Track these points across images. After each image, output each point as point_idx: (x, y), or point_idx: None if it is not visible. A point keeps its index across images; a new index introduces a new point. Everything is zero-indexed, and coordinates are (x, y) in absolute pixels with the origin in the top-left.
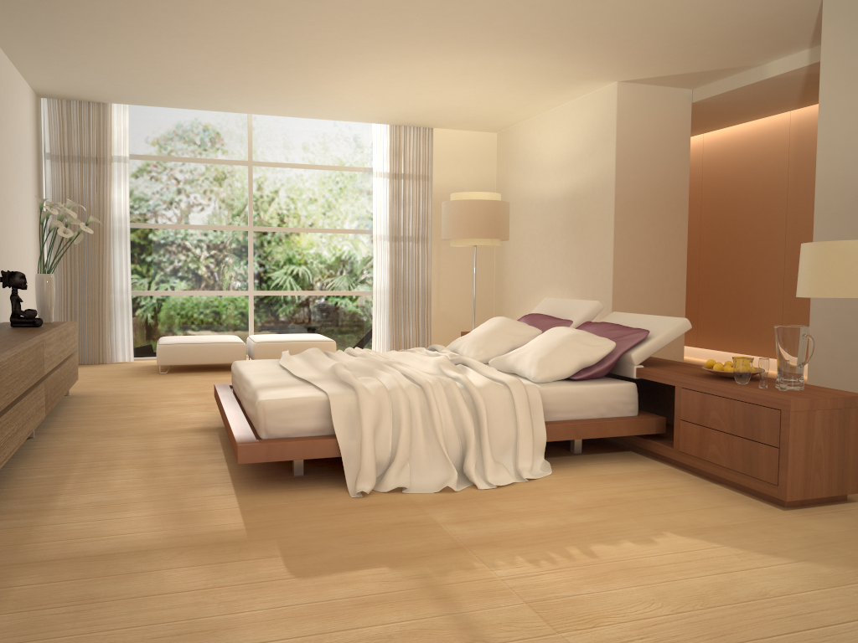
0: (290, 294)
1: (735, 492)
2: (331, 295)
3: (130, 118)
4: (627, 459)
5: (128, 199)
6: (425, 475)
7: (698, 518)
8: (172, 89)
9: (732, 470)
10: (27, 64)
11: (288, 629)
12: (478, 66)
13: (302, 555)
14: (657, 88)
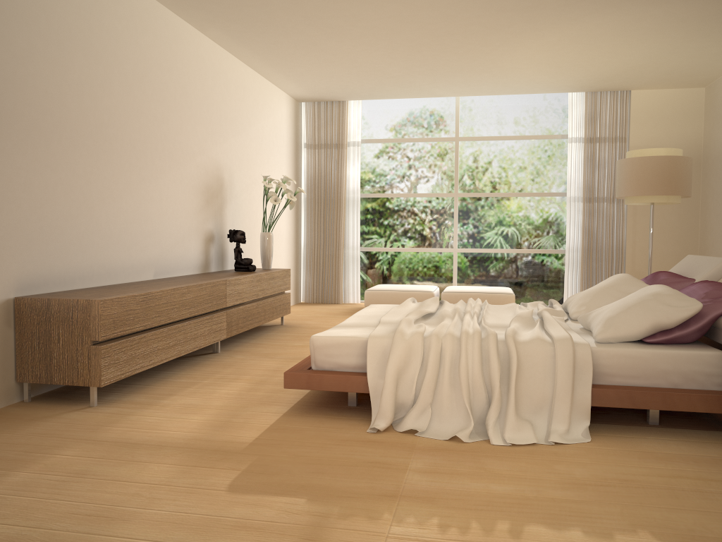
0: (488, 251)
1: None
2: (526, 252)
3: (364, 111)
4: (708, 440)
5: (359, 175)
6: (445, 422)
7: (710, 524)
8: (380, 83)
9: None
10: (274, 78)
11: (160, 532)
12: (635, 20)
13: (257, 473)
14: None
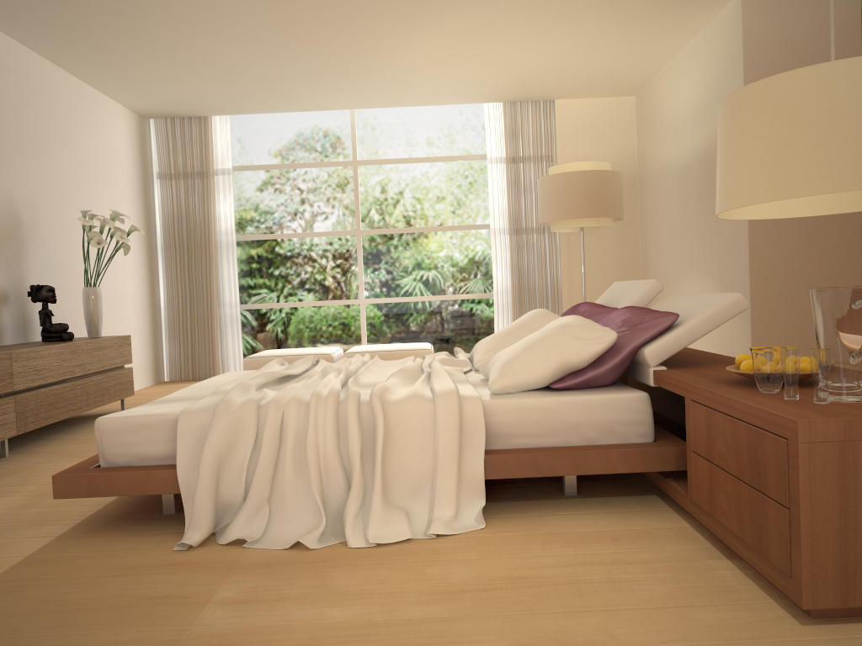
0: (403, 300)
1: (746, 579)
2: (448, 299)
3: (235, 130)
4: (634, 508)
5: (233, 211)
6: (289, 523)
7: (617, 628)
8: (247, 90)
9: (743, 539)
10: (99, 83)
11: None
12: (541, 3)
13: None
14: None
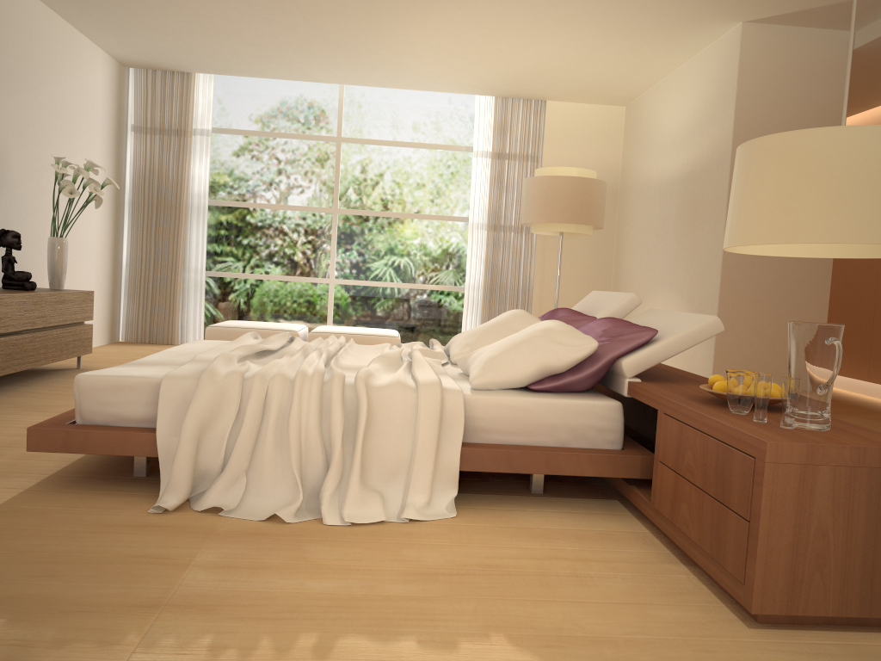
0: (373, 284)
1: (700, 584)
2: (419, 288)
3: (218, 90)
4: (597, 510)
5: (208, 174)
6: (265, 496)
7: (582, 618)
8: (237, 52)
9: (701, 547)
10: (83, 24)
11: None
12: (549, 5)
13: None
14: (801, 30)
